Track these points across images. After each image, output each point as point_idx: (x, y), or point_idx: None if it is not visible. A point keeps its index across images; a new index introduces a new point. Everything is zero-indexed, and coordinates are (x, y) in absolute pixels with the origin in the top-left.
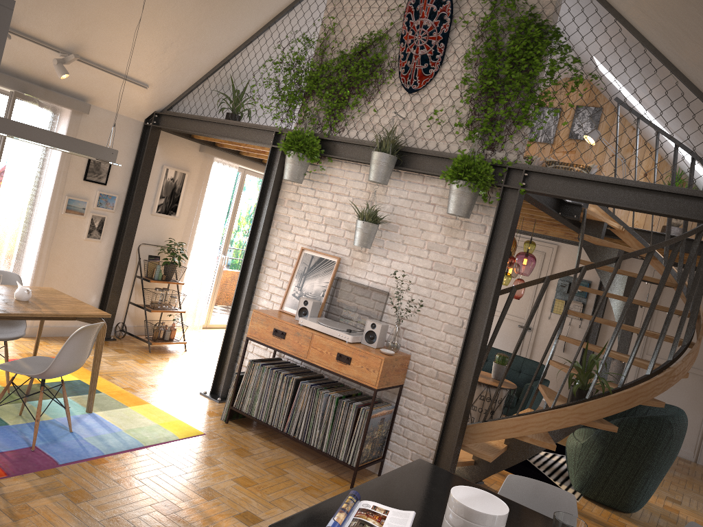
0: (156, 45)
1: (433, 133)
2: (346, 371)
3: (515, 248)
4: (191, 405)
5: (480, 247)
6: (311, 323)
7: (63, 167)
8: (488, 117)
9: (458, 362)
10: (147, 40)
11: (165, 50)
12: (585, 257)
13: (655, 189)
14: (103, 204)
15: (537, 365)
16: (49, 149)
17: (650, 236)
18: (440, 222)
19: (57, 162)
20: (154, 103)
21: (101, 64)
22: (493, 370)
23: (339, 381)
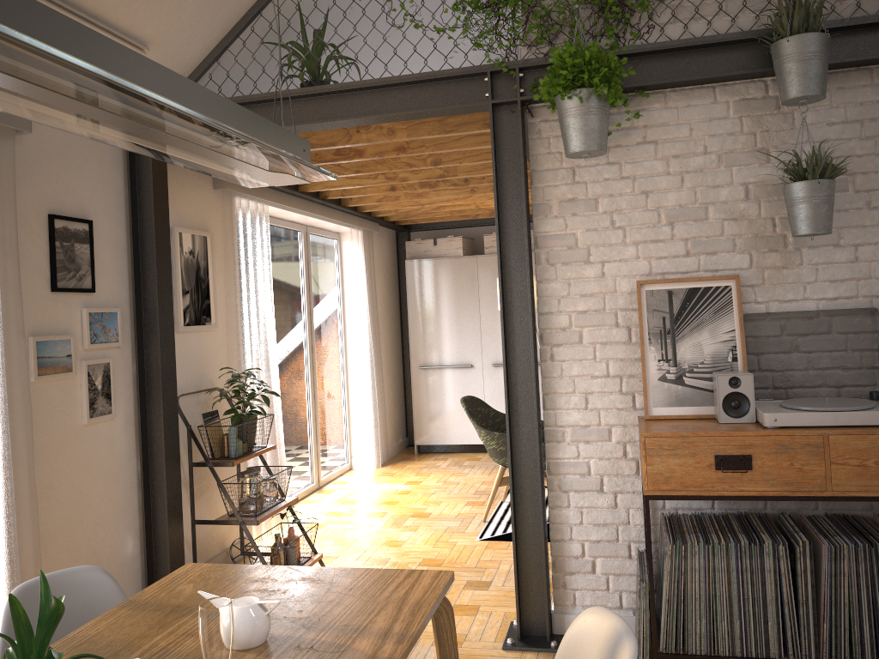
0: None
1: None
2: None
3: None
4: None
5: None
6: (801, 416)
7: (9, 270)
8: None
9: None
10: None
11: None
12: None
13: None
14: (99, 334)
15: None
16: None
17: None
18: None
19: None
20: None
21: None
22: None
23: (818, 513)
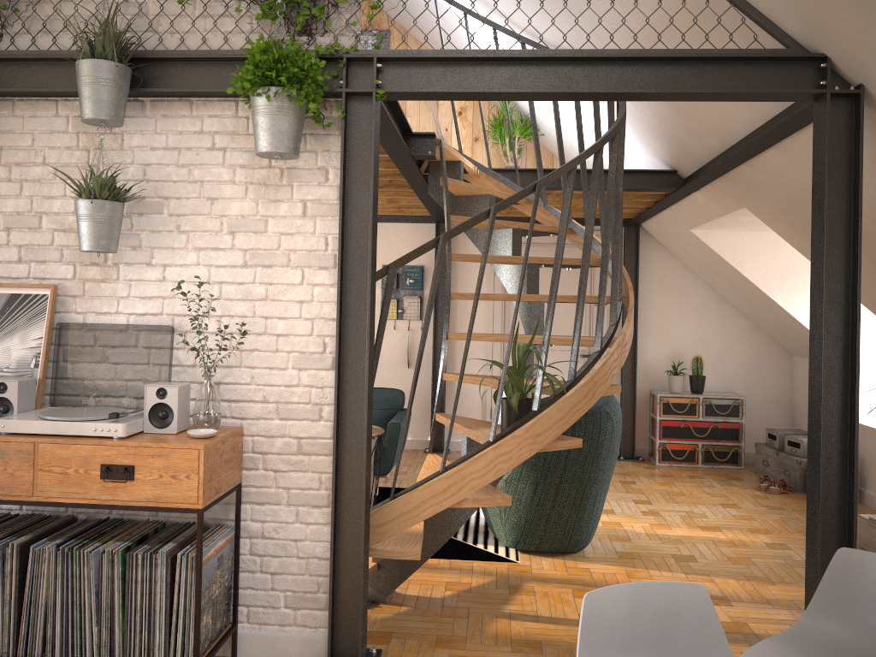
0: None
1: (192, 19)
2: (129, 495)
3: None
4: None
5: (326, 207)
6: (26, 424)
7: None
8: None
9: (336, 413)
10: None
11: None
12: (409, 236)
13: (588, 55)
14: None
15: (391, 393)
16: None
17: (511, 176)
18: (242, 179)
19: None
20: None
21: None
22: None
23: (112, 517)
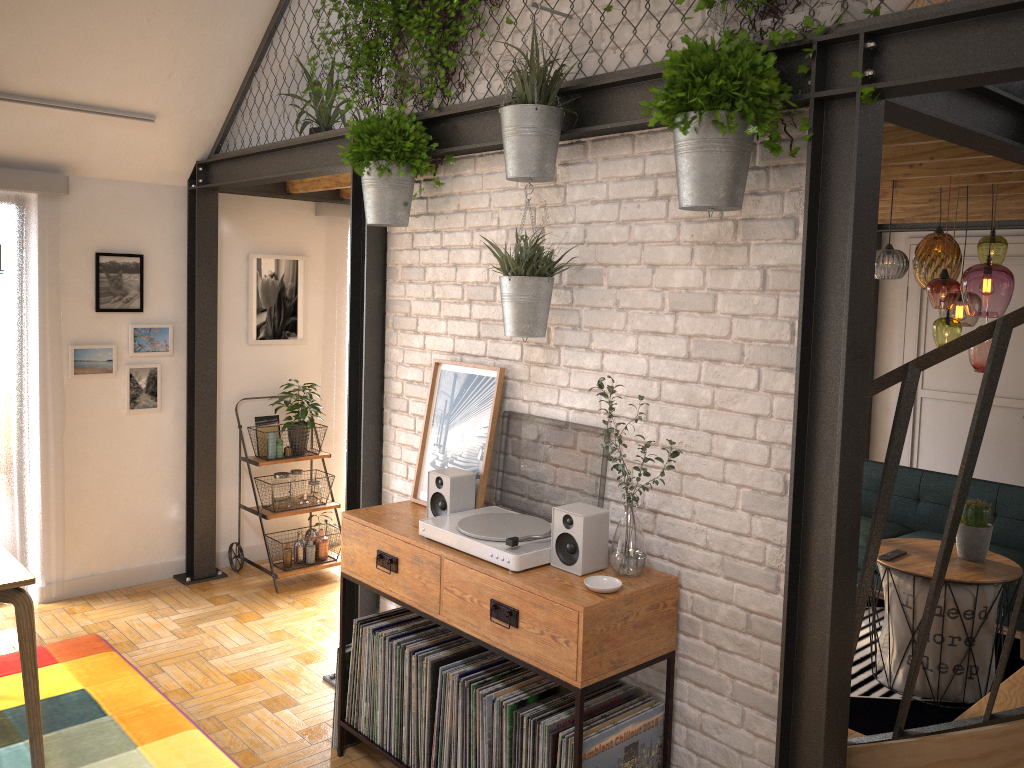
0: (121, 32)
1: (632, 25)
2: (514, 644)
3: (959, 259)
4: (287, 715)
5: (793, 277)
6: (439, 532)
7: (47, 297)
8: None
9: (787, 593)
10: (98, 27)
11: (145, 38)
12: None
13: None
14: (145, 345)
15: None
16: (9, 270)
17: None
18: (687, 237)
19: (31, 291)
20: (188, 147)
21: (42, 95)
22: (957, 539)
23: None
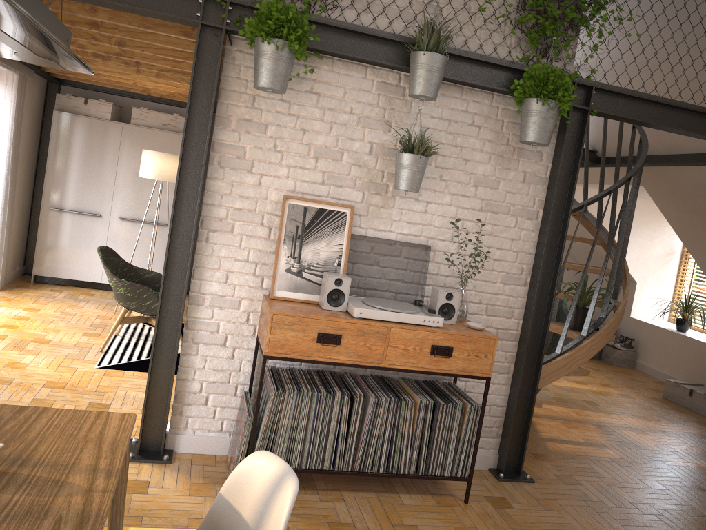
0: None
1: (475, 29)
2: (446, 366)
3: None
4: (158, 490)
5: (538, 178)
6: (377, 313)
7: None
8: (557, 17)
9: (533, 316)
10: None
11: None
12: None
13: None
14: None
15: None
16: None
17: None
18: (488, 150)
19: None
20: None
21: None
22: None
23: (366, 373)
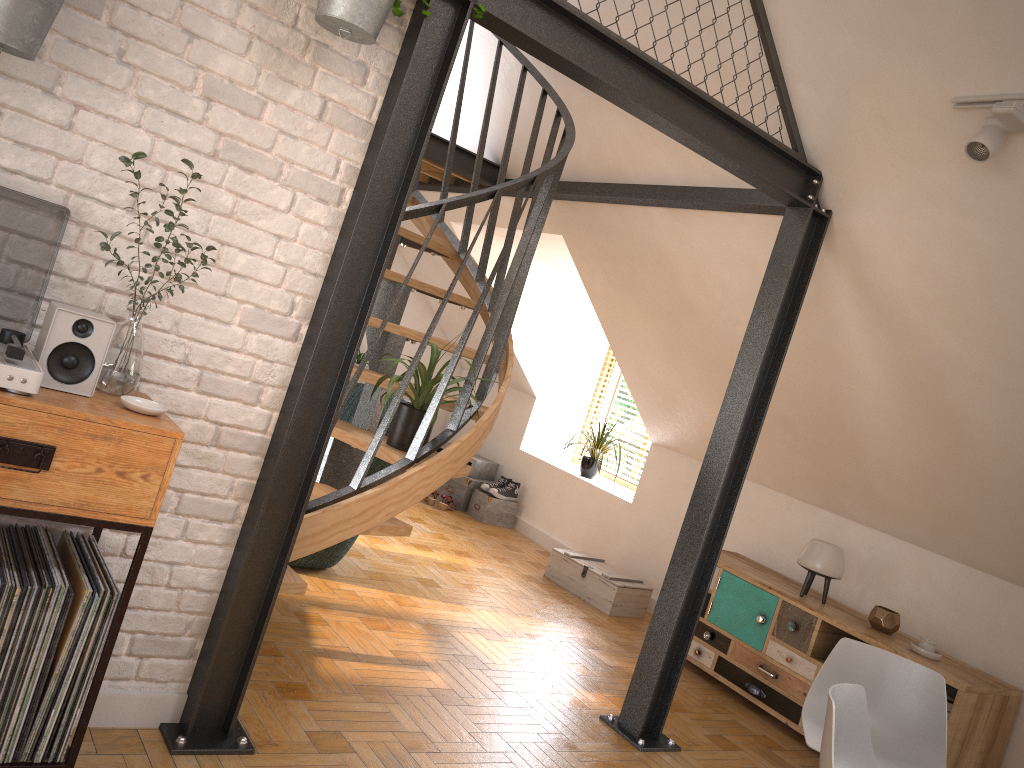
0: None
1: None
2: (32, 493)
3: None
4: None
5: (352, 120)
6: None
7: None
8: None
9: (299, 404)
10: None
11: None
12: None
13: (676, 79)
14: None
15: None
16: None
17: None
18: (248, 26)
19: None
20: None
21: None
22: None
23: None
